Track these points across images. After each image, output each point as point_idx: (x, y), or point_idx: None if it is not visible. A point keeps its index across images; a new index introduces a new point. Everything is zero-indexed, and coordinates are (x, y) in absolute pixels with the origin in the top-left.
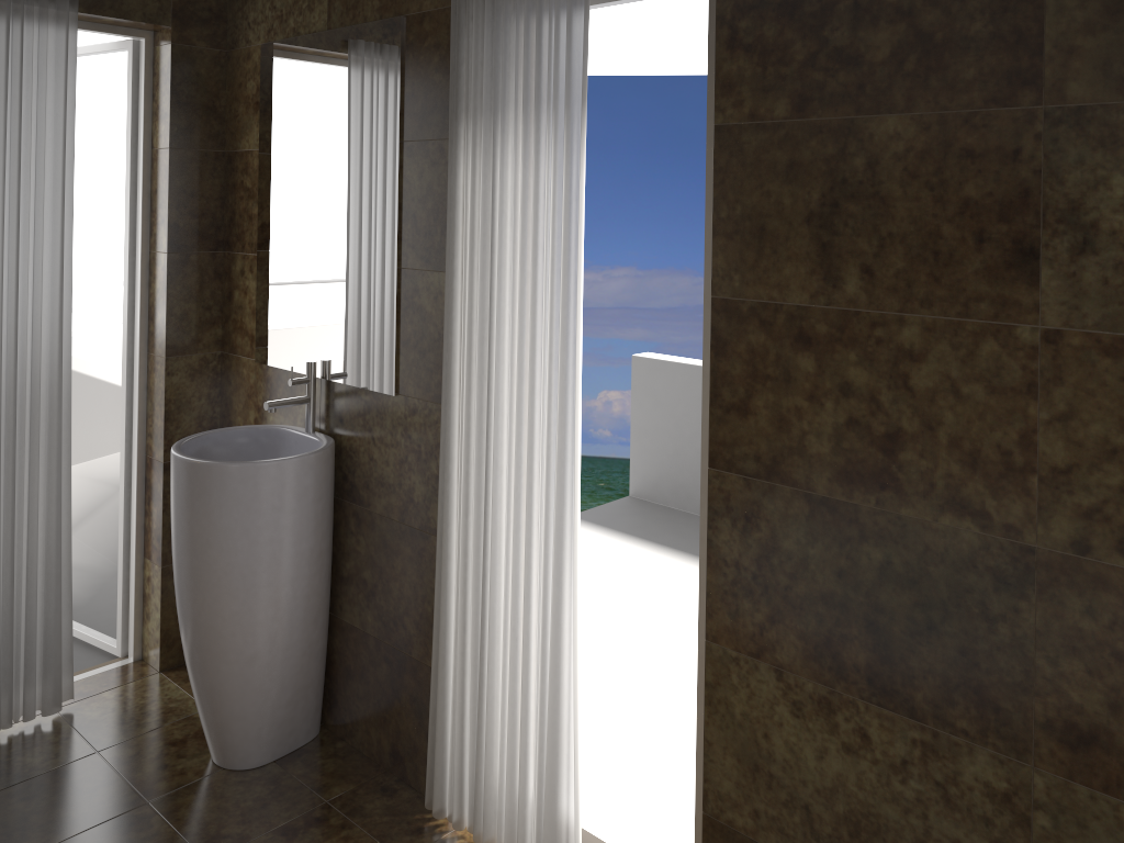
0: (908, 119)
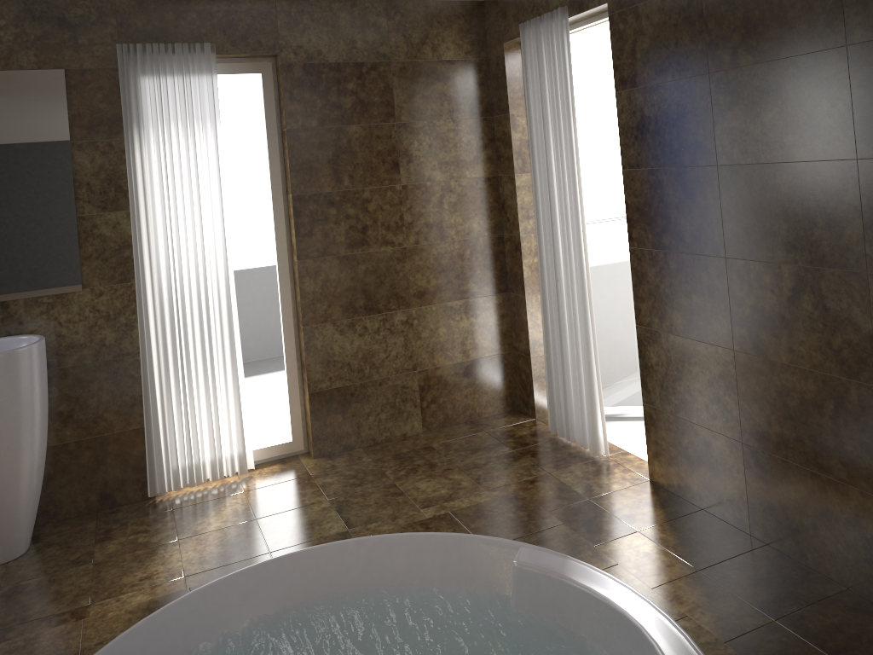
0: (359, 126)
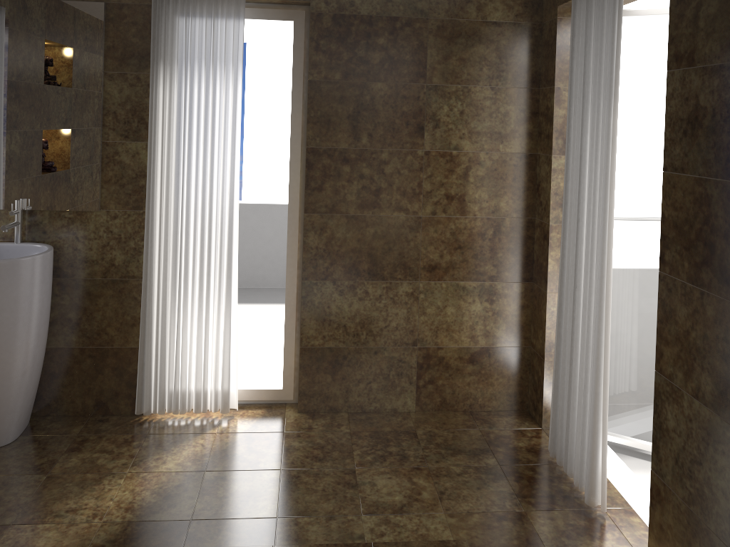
0: (385, 84)
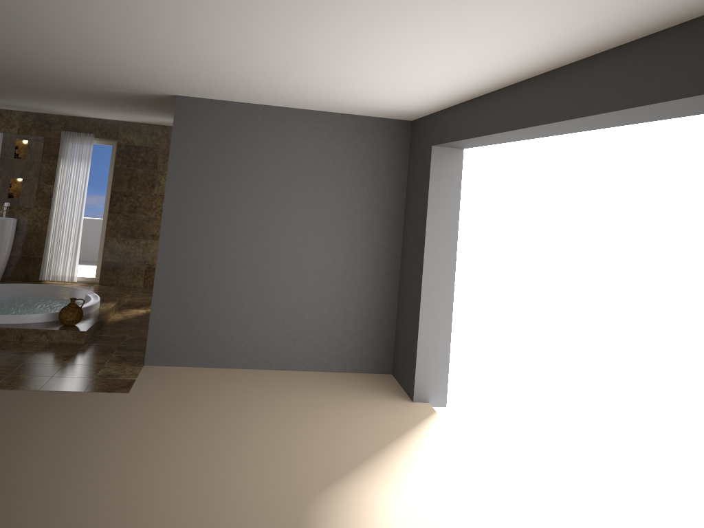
0: (142, 169)
